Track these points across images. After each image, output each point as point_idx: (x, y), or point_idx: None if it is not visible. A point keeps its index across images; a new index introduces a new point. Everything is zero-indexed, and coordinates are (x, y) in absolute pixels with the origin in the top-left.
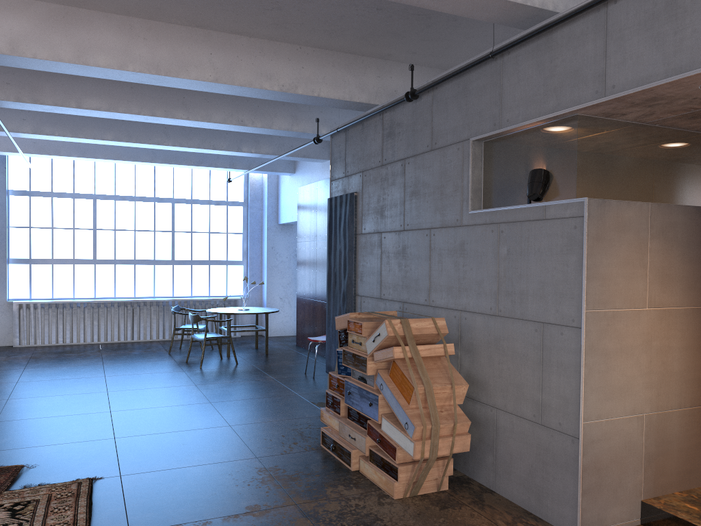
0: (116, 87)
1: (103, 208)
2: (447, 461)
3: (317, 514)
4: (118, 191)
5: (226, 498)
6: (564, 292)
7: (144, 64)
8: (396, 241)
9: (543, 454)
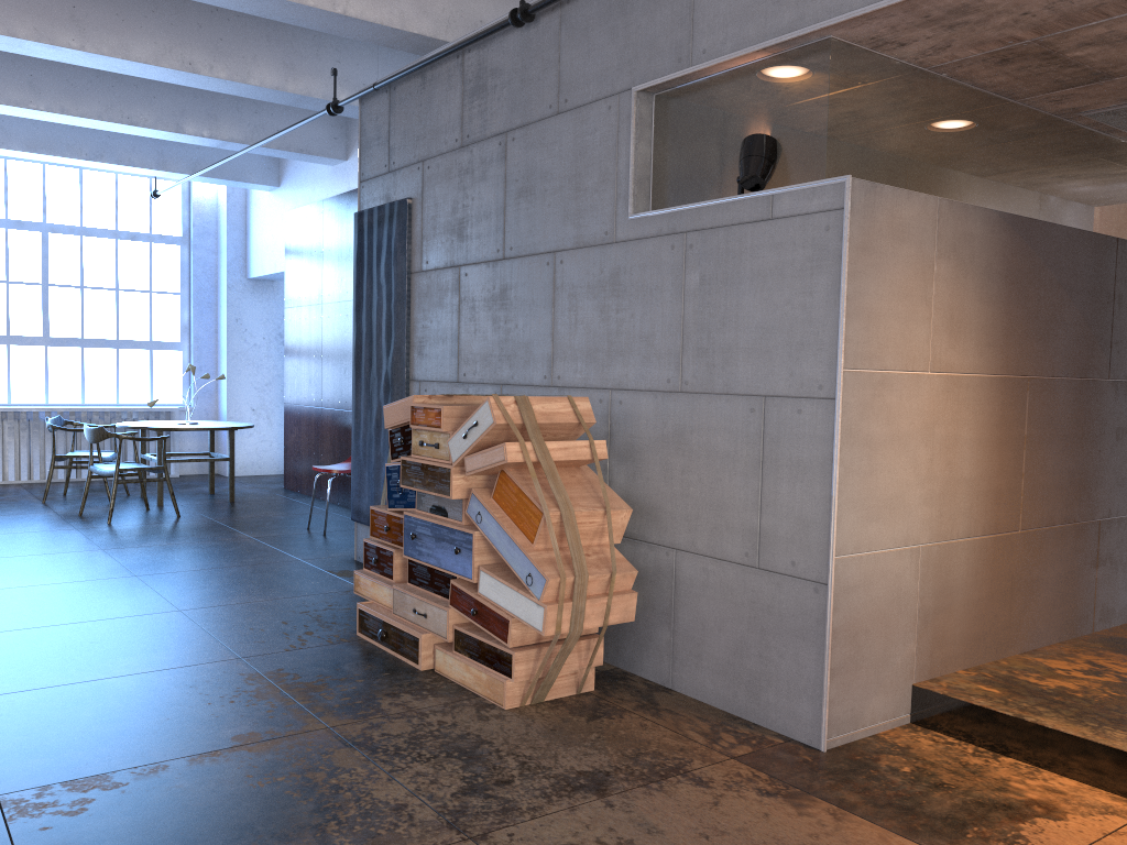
0: None
1: None
2: (594, 641)
3: (372, 740)
4: None
5: (191, 725)
6: (805, 340)
7: None
8: (489, 279)
9: (761, 617)
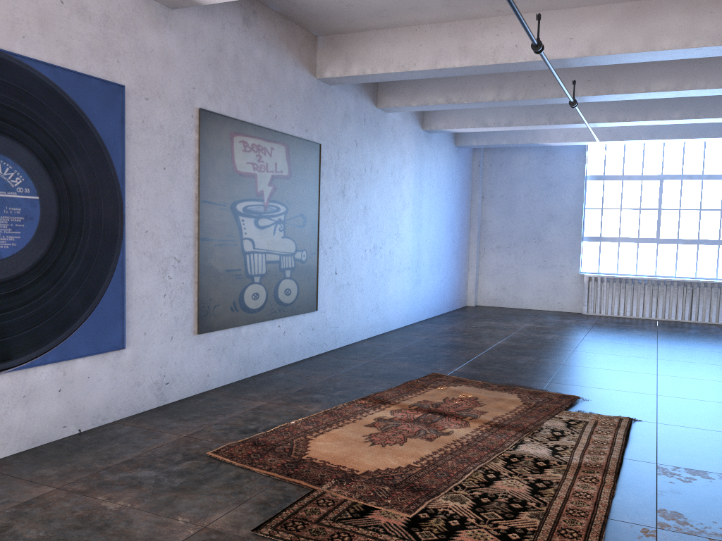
0: (683, 65)
1: (668, 188)
2: None
3: None
4: (685, 170)
5: None
6: None
7: (709, 38)
8: None
9: None
